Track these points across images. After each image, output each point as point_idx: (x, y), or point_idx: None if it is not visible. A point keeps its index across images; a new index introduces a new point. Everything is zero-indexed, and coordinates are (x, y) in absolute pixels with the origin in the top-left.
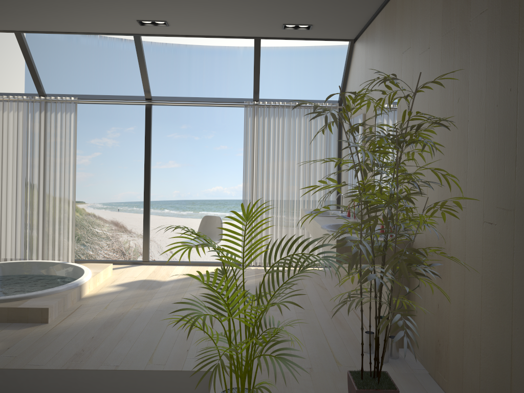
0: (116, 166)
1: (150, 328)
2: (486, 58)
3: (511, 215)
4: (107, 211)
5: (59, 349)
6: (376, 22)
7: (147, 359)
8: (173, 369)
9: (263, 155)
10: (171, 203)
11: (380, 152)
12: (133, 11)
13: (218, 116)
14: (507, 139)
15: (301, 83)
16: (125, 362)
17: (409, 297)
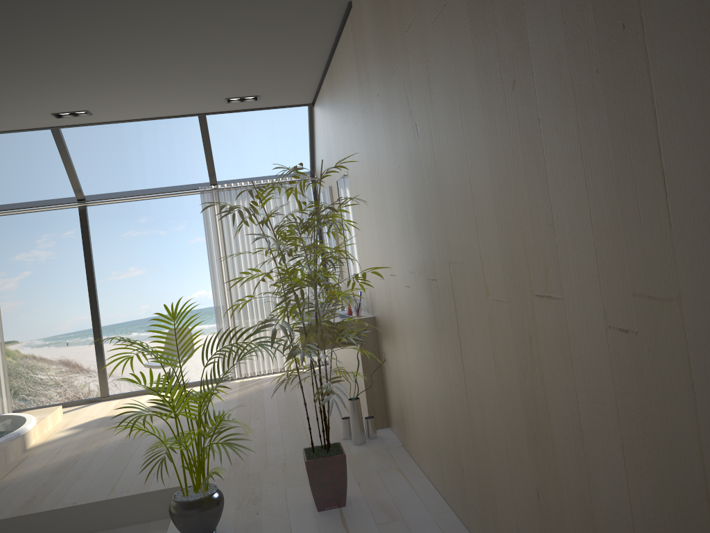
0: (56, 286)
1: (111, 462)
2: (385, 137)
3: (415, 277)
4: (51, 348)
5: (6, 501)
6: (324, 87)
7: (108, 490)
8: (137, 492)
9: (231, 247)
10: (140, 323)
11: (287, 239)
12: (45, 105)
13: (187, 200)
14: (404, 210)
15: (288, 143)
16: (84, 497)
17: (382, 374)
